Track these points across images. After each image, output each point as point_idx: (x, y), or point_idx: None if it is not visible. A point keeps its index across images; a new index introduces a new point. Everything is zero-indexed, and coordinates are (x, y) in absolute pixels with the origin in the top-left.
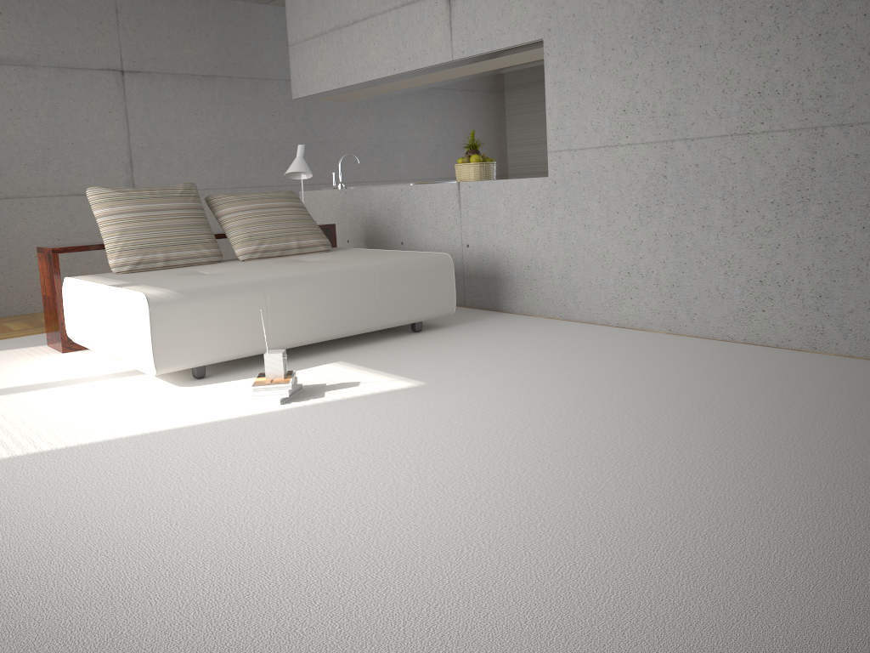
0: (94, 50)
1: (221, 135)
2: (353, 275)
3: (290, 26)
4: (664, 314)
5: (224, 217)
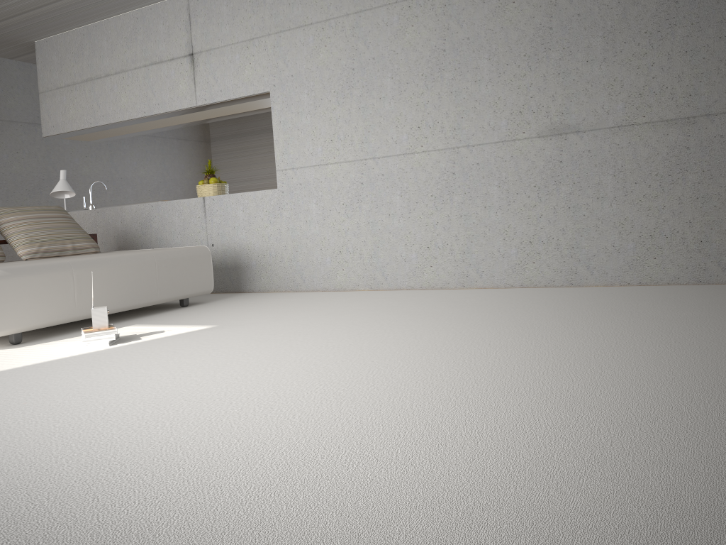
0: None
1: None
2: (138, 260)
3: (41, 77)
4: (367, 277)
5: (5, 225)
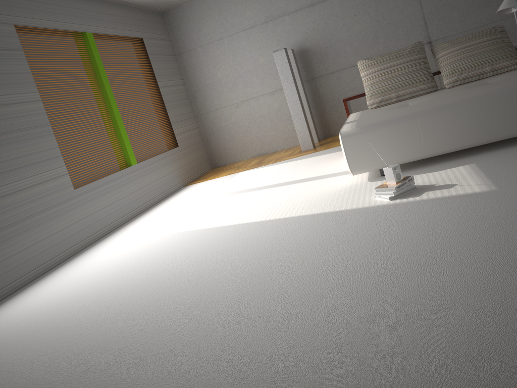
0: None
1: None
2: (489, 98)
3: None
4: None
5: (439, 59)
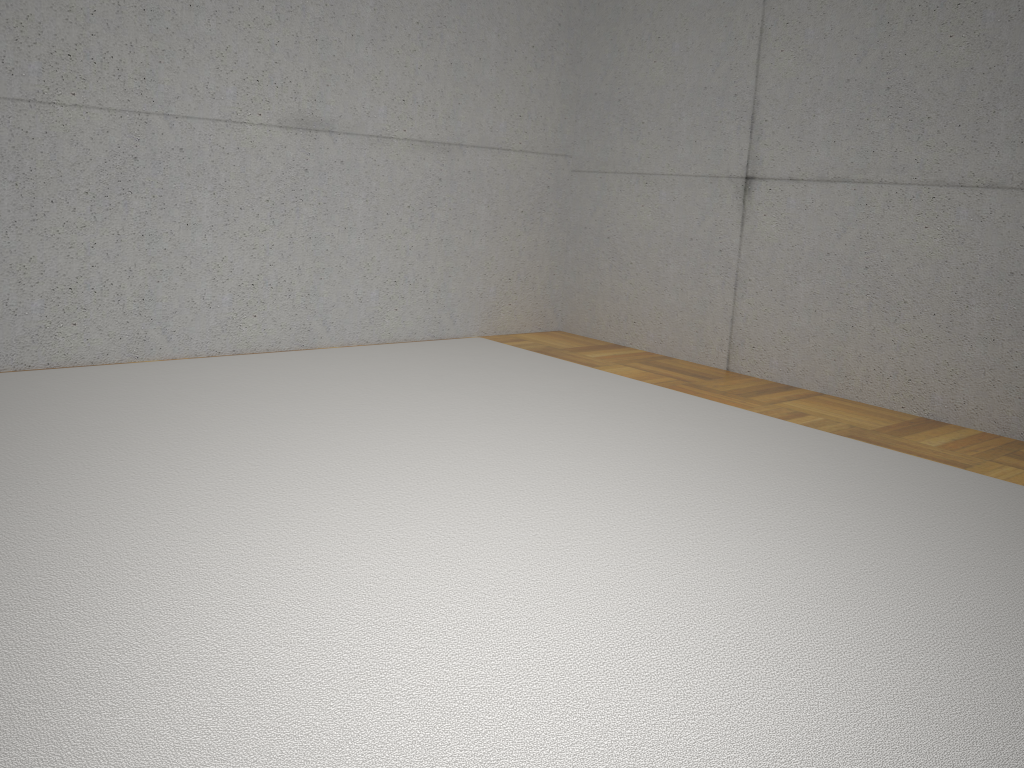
0: None
1: None
2: None
3: None
4: None
5: None
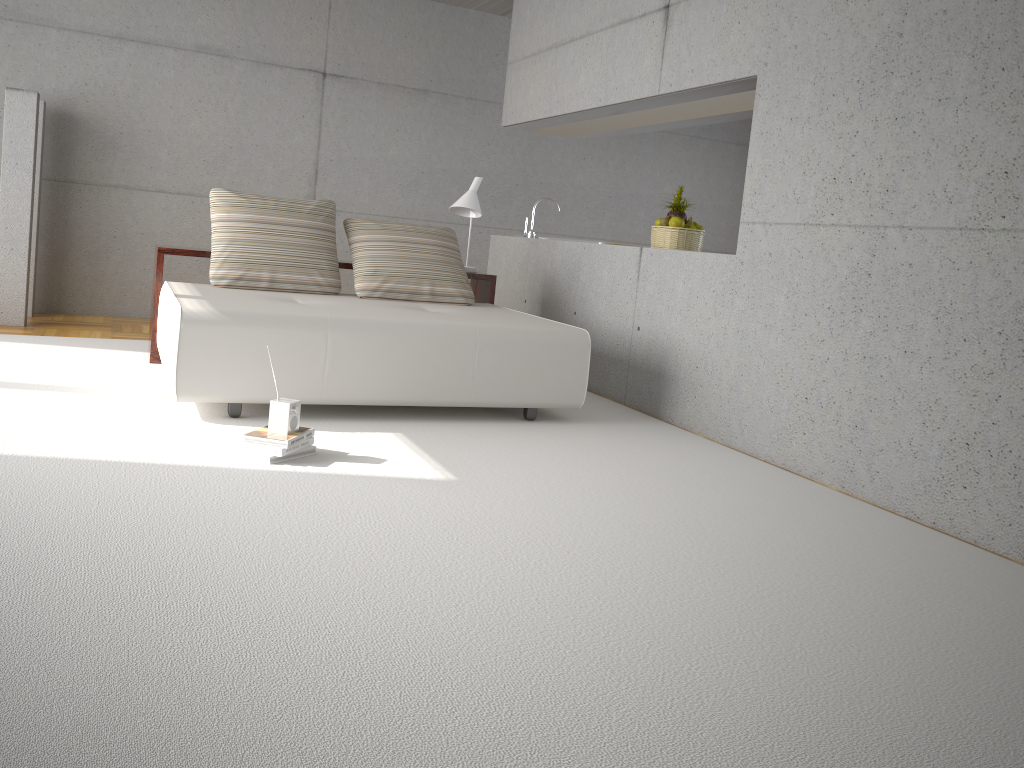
0: (298, 47)
1: (423, 159)
2: (446, 334)
3: (512, 41)
4: (840, 463)
5: (355, 244)
